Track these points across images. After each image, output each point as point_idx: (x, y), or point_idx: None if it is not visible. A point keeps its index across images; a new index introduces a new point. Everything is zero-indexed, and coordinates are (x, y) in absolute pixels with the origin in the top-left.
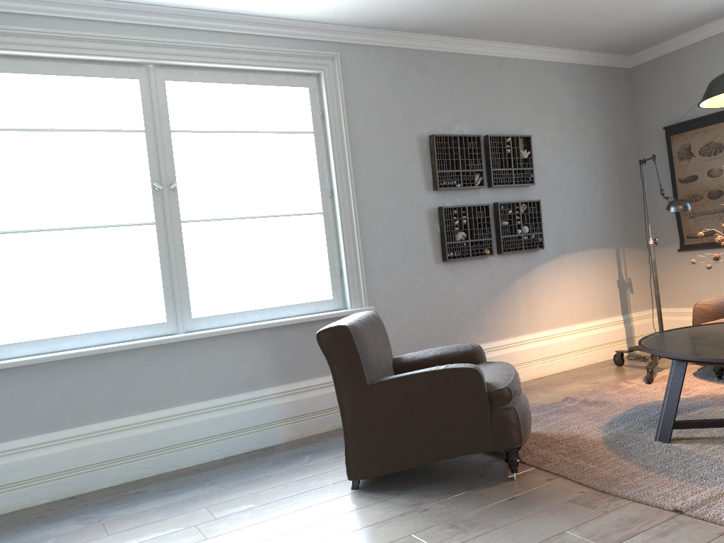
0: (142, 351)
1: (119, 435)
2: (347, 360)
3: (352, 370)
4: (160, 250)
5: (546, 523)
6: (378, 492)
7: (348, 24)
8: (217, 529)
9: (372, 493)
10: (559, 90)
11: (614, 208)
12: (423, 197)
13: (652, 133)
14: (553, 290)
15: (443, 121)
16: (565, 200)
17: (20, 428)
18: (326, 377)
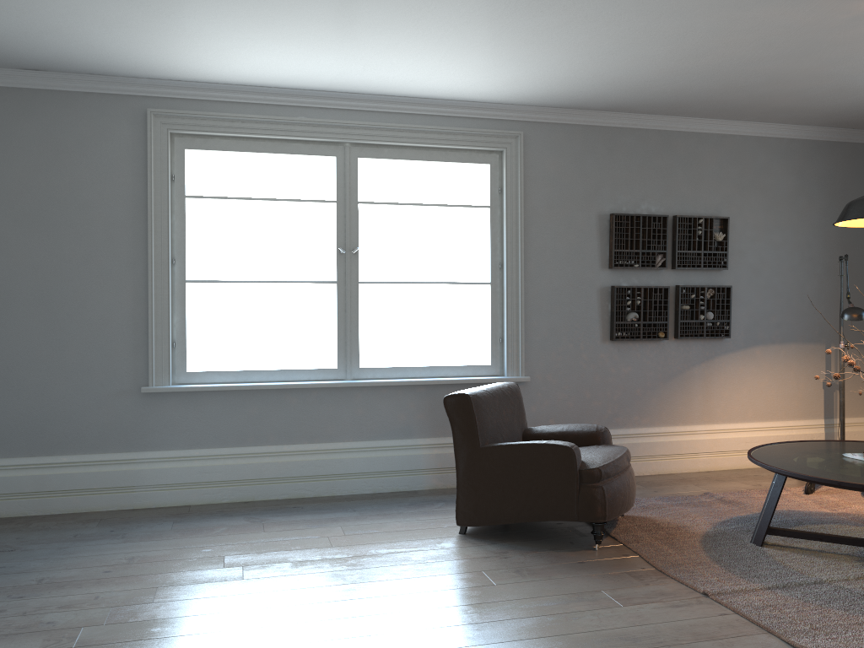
0: (314, 390)
1: (288, 458)
2: (465, 423)
3: (468, 433)
4: (338, 306)
5: (591, 583)
6: (478, 539)
7: (534, 105)
8: (342, 542)
9: (473, 539)
10: (774, 168)
11: (830, 300)
12: (596, 275)
13: None
14: (737, 382)
15: (628, 199)
16: (766, 287)
17: (214, 439)
18: None
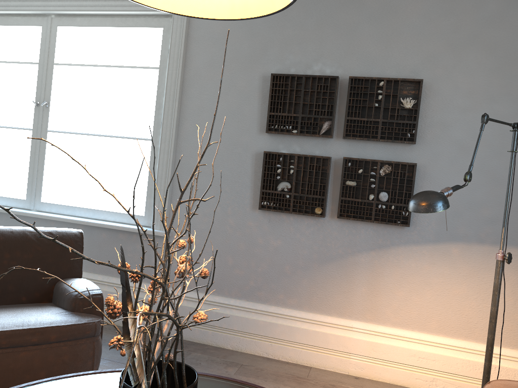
0: (4, 214)
1: None
2: None
3: None
4: (31, 149)
5: None
6: None
7: None
8: None
9: None
10: (511, 19)
11: None
12: (253, 139)
13: None
14: (419, 282)
15: (299, 60)
16: (479, 171)
17: None
18: (118, 279)
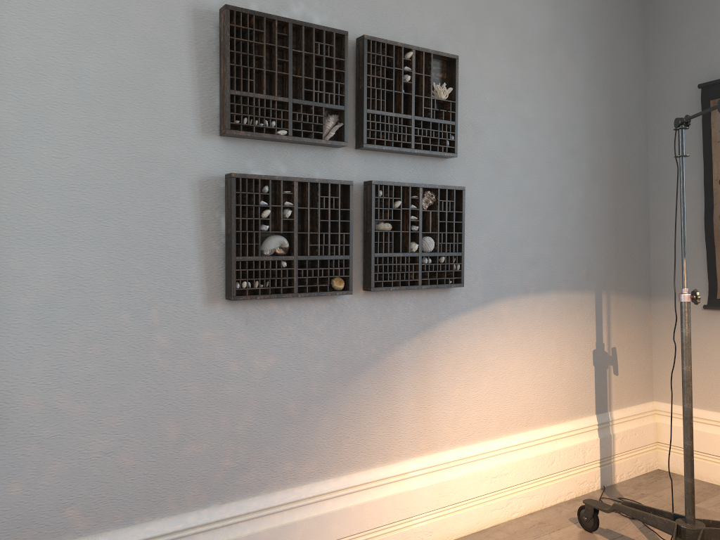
0: None
1: None
2: None
3: None
4: None
5: None
6: None
7: None
8: None
9: None
10: None
11: (600, 220)
12: (190, 148)
13: (676, 96)
14: (474, 369)
15: None
16: (515, 196)
17: None
18: None
